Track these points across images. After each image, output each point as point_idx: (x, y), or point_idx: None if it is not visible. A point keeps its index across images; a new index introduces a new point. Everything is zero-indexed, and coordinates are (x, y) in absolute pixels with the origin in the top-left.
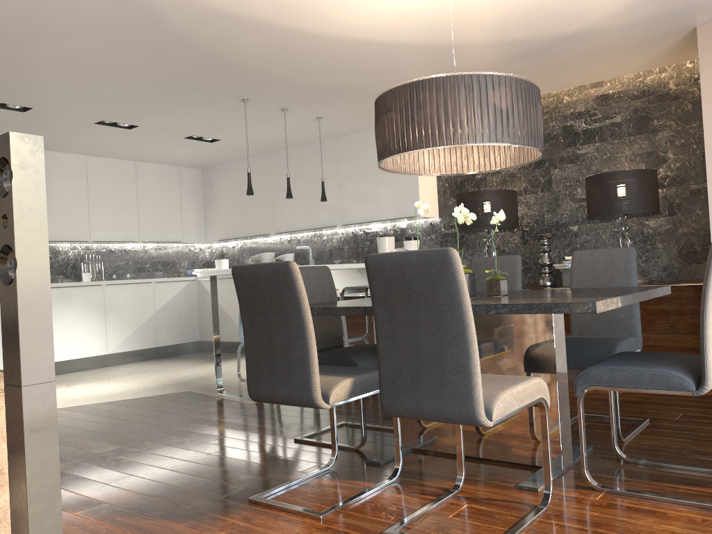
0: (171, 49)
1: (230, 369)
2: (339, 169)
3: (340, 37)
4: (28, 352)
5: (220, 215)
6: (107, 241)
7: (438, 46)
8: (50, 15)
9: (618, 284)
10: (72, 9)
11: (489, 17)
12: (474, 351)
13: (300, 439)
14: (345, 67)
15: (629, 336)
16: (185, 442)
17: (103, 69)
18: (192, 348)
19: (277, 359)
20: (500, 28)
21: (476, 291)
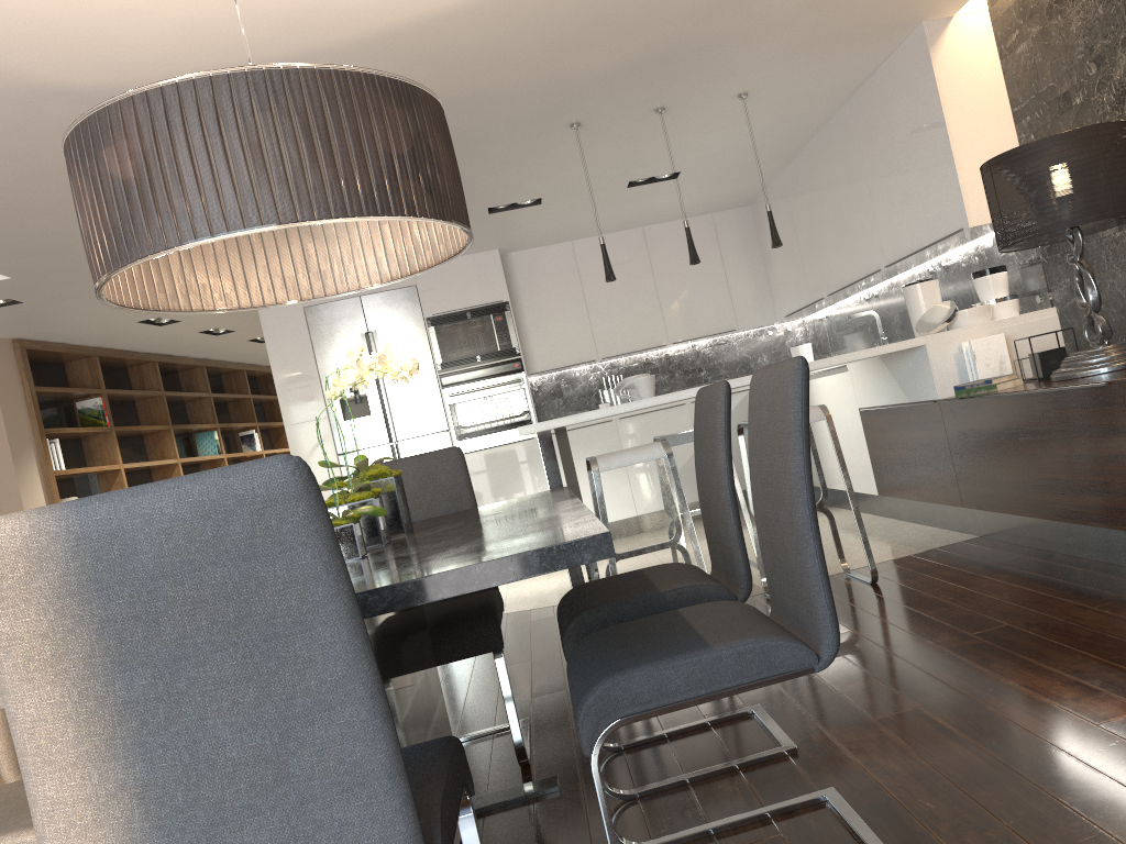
0: None
1: None
2: (861, 161)
3: (468, 4)
4: None
5: (778, 275)
6: (621, 354)
7: None
8: None
9: (778, 469)
10: None
11: None
12: None
13: None
14: (588, 28)
15: (737, 638)
16: None
17: None
18: None
19: None
20: None
21: (697, 466)
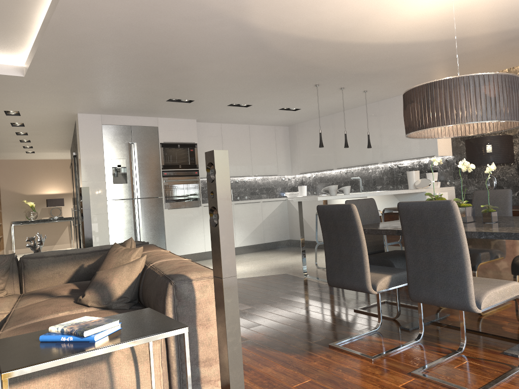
0: (273, 62)
1: (310, 259)
2: (379, 123)
3: (379, 43)
4: (225, 261)
5: (300, 156)
6: (234, 176)
7: (448, 41)
8: (208, 52)
9: None
10: (220, 48)
11: (485, 19)
12: (468, 265)
13: (357, 310)
14: (382, 60)
15: None
16: (288, 307)
17: (234, 76)
18: (285, 244)
19: (344, 262)
20: (495, 24)
21: (478, 214)
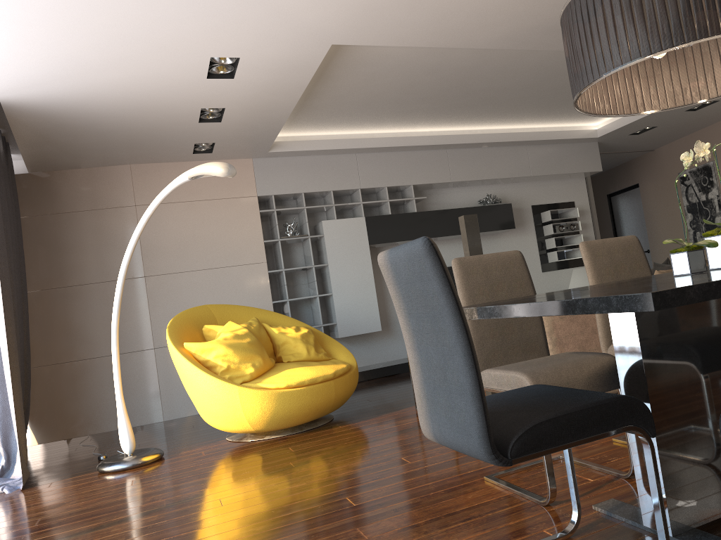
0: None
1: None
2: None
3: None
4: None
5: None
6: None
7: None
8: None
9: None
10: None
11: None
12: None
13: None
14: None
15: None
16: None
17: None
18: None
19: None
20: None
21: None
